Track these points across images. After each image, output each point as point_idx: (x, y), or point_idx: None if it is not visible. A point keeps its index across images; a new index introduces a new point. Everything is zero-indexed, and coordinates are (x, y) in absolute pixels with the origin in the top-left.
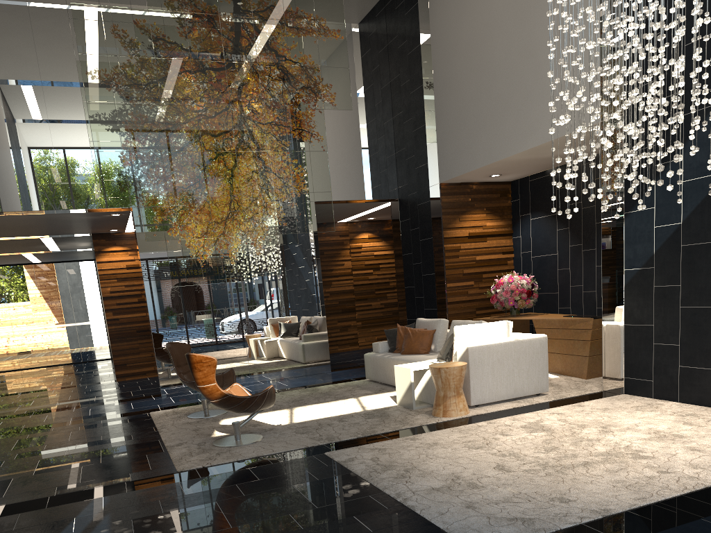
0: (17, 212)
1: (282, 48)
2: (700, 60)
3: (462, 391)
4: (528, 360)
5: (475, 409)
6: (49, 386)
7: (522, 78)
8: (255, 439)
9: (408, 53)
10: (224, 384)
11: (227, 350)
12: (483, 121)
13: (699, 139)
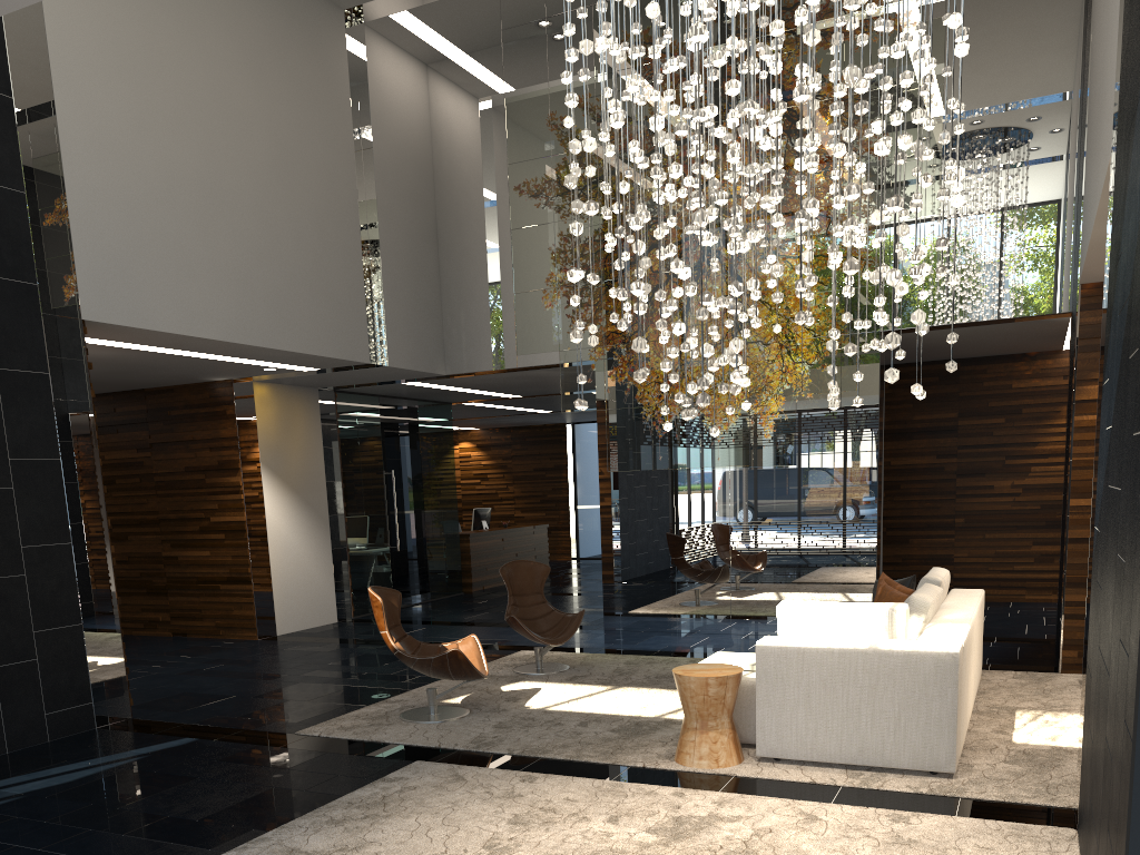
0: (472, 373)
1: (792, 77)
2: (655, 99)
3: (716, 723)
4: (899, 695)
5: (753, 765)
6: (587, 590)
7: (1103, 51)
8: (442, 718)
9: (1090, 7)
10: (563, 631)
11: (700, 577)
12: (1092, 152)
13: (1128, 201)
